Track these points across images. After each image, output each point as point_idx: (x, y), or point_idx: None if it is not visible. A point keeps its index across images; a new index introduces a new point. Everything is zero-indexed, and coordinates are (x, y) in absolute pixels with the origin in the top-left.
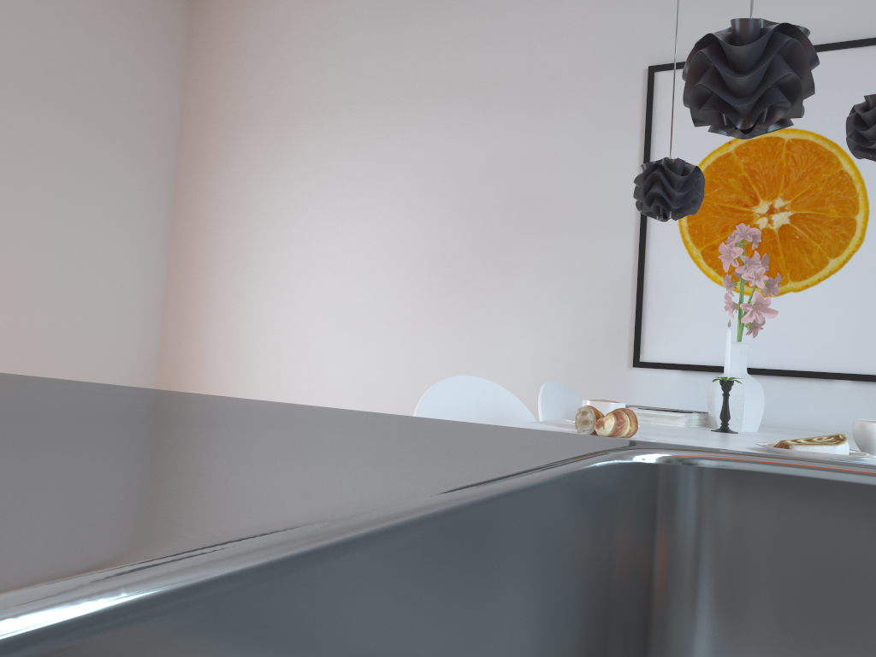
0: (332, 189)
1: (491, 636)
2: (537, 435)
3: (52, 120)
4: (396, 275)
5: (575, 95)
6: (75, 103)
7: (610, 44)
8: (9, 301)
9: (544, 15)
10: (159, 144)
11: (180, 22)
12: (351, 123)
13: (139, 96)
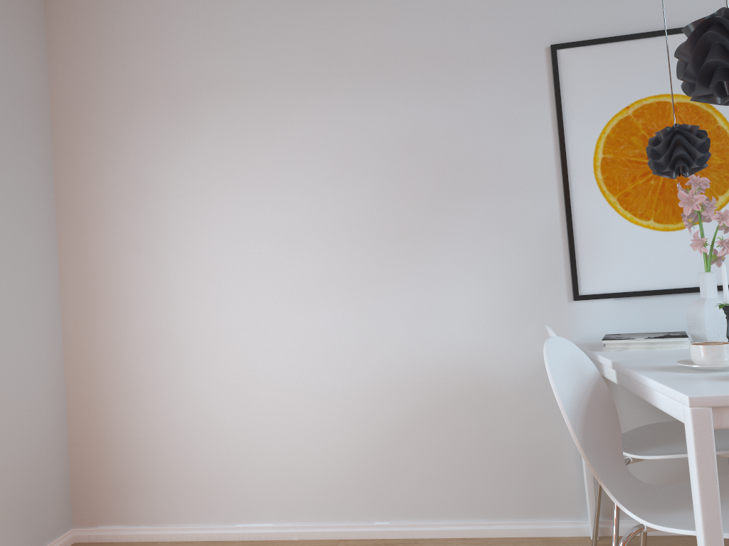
0: (249, 167)
1: None
2: None
3: None
4: (333, 244)
5: (486, 70)
6: None
7: (512, 26)
8: None
9: (447, 0)
10: (35, 131)
11: (37, 2)
12: (260, 102)
13: (11, 81)
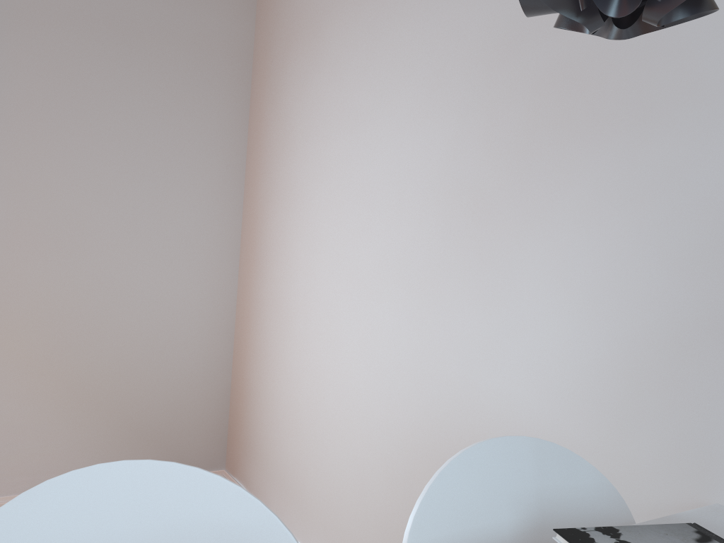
0: (352, 103)
1: None
2: None
3: (94, 68)
4: (406, 213)
5: None
6: (120, 47)
7: None
8: (55, 253)
9: None
10: (227, 79)
11: None
12: (370, 11)
13: (198, 31)
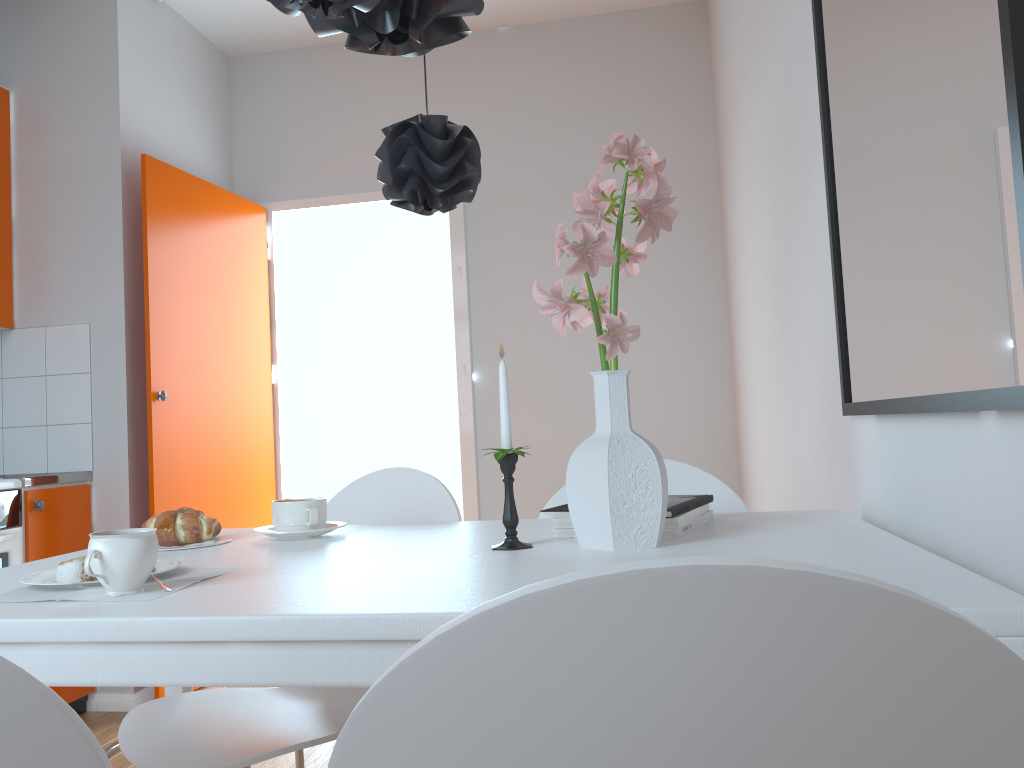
0: (746, 205)
1: None
2: None
3: None
4: (768, 306)
5: None
6: None
7: None
8: (547, 407)
9: None
10: (692, 205)
11: (697, 61)
12: (742, 111)
13: None
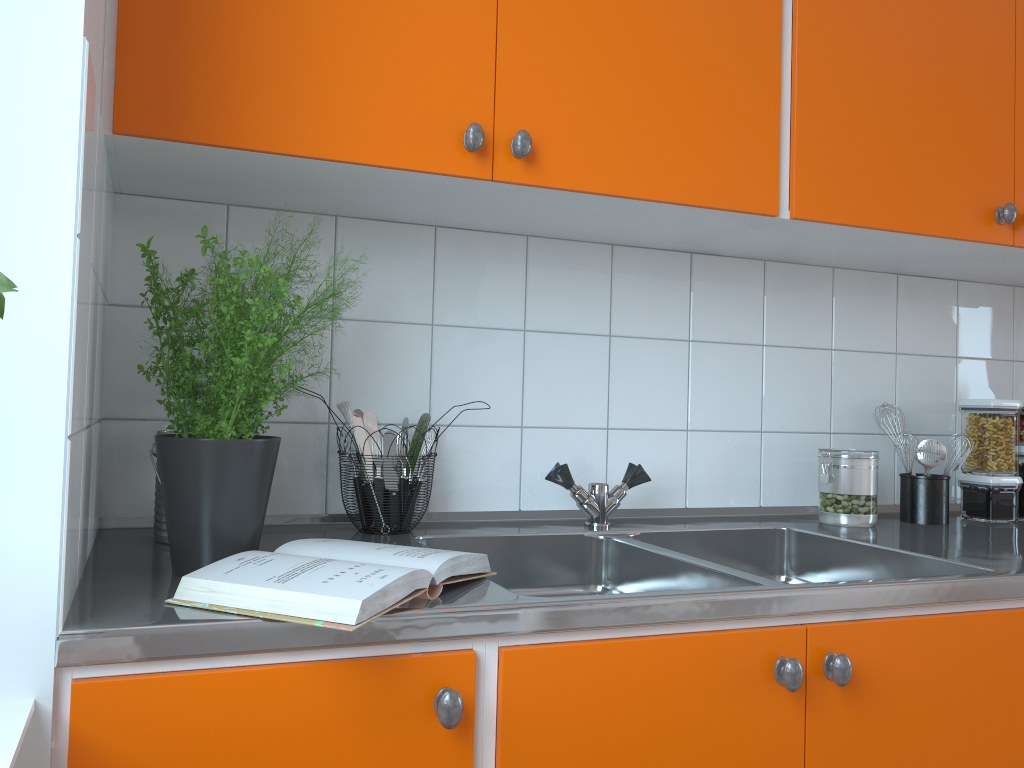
0: None
1: (940, 575)
2: (1012, 569)
3: None
4: None
5: None
6: None
7: None
8: None
9: None
10: None
11: None
12: None
13: None
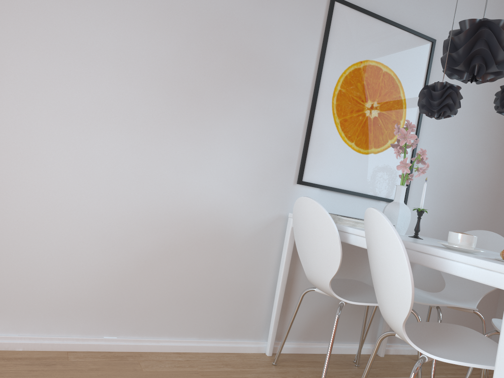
0: None
1: None
2: None
3: None
4: (132, 81)
5: None
6: None
7: None
8: None
9: None
10: None
11: None
12: None
13: None
